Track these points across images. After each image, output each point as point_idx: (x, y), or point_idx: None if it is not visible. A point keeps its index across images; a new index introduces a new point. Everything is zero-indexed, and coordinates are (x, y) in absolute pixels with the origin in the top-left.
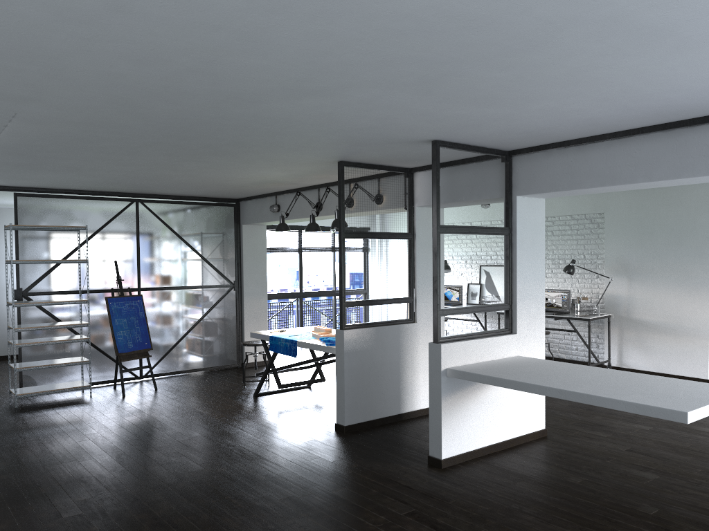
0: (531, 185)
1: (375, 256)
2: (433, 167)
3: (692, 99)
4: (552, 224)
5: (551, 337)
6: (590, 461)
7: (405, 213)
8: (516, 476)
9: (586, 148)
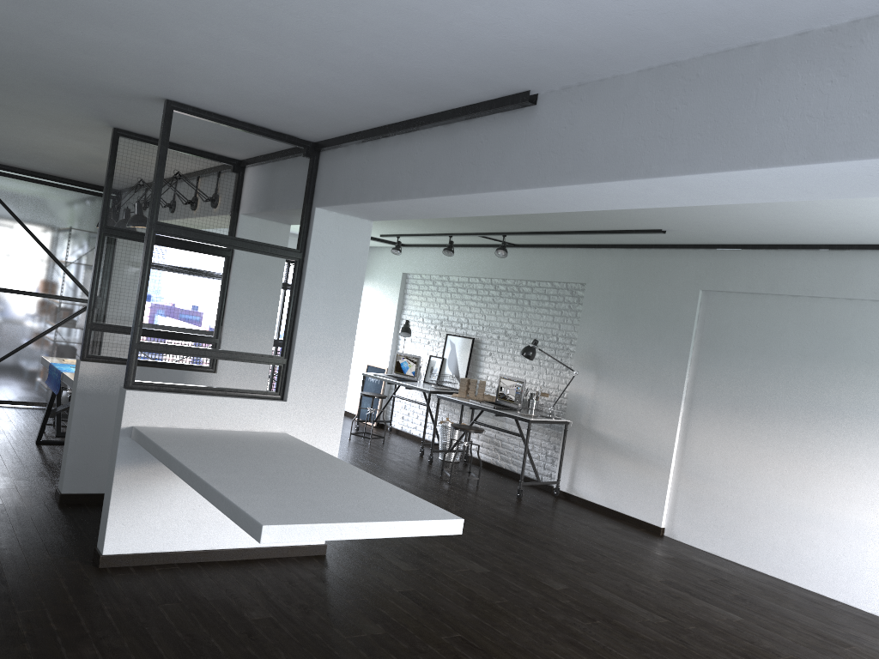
0: (329, 193)
1: (159, 269)
2: (160, 138)
3: (395, 57)
4: (531, 291)
5: (506, 441)
6: (324, 596)
7: (223, 221)
8: (181, 596)
9: (378, 145)
